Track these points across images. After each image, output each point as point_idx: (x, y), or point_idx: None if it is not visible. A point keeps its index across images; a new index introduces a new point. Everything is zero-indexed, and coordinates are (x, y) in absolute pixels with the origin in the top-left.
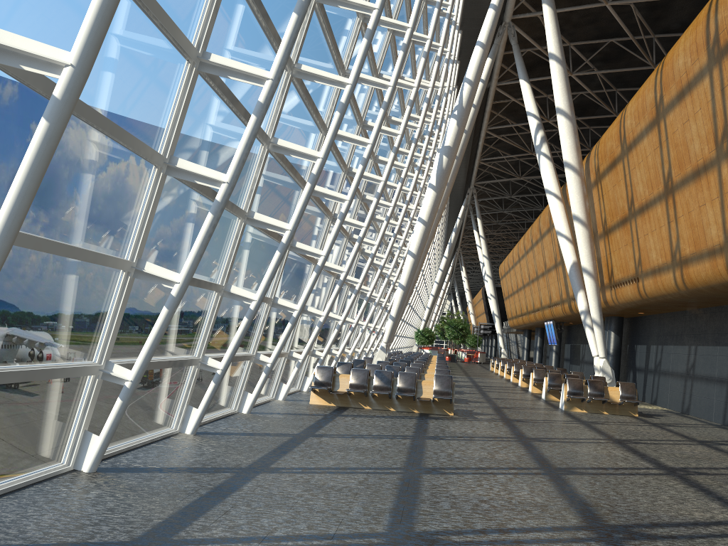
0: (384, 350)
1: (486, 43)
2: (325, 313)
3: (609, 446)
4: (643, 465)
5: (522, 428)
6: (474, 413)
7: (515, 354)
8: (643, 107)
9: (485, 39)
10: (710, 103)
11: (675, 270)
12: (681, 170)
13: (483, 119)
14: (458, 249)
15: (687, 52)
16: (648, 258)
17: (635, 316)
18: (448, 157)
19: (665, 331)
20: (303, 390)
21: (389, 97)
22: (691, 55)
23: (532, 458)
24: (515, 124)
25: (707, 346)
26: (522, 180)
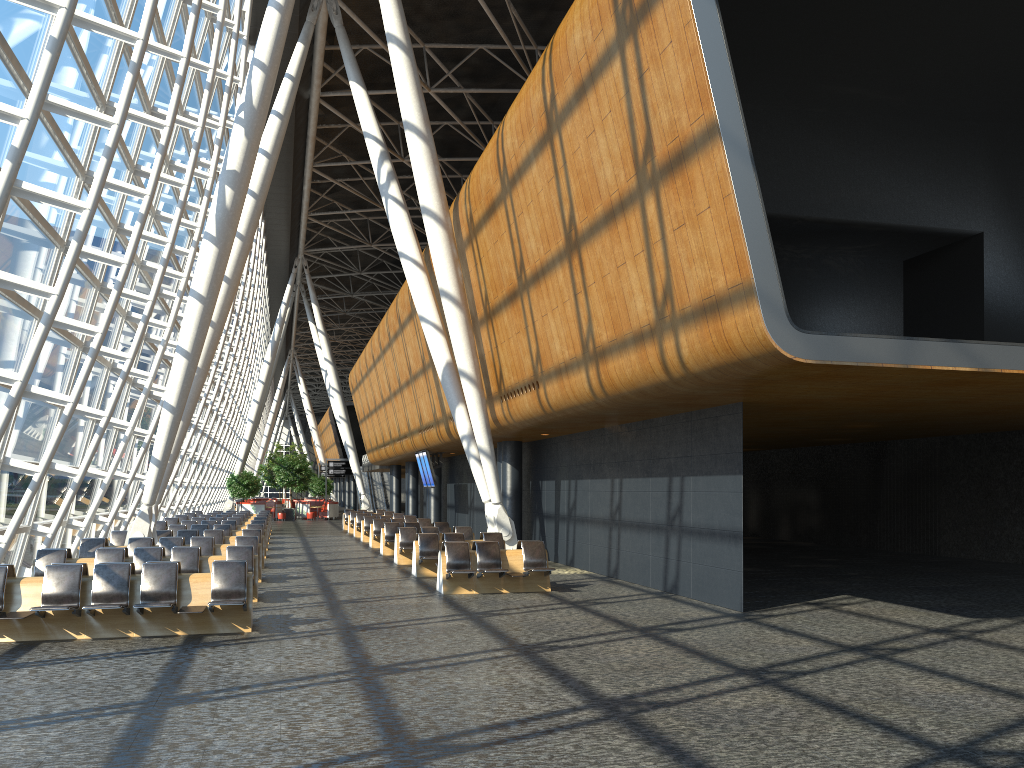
0: (147, 518)
1: (285, 3)
2: None
3: (511, 665)
4: (567, 702)
5: (370, 644)
6: (292, 621)
7: (382, 501)
8: (528, 116)
9: None
10: (624, 101)
11: (589, 367)
12: (588, 212)
13: (306, 150)
14: (292, 351)
15: (587, 20)
16: (550, 351)
17: (537, 439)
18: (234, 189)
19: (578, 459)
20: None
21: (63, 30)
22: (592, 26)
23: (373, 724)
24: (356, 162)
25: (635, 478)
26: (376, 250)
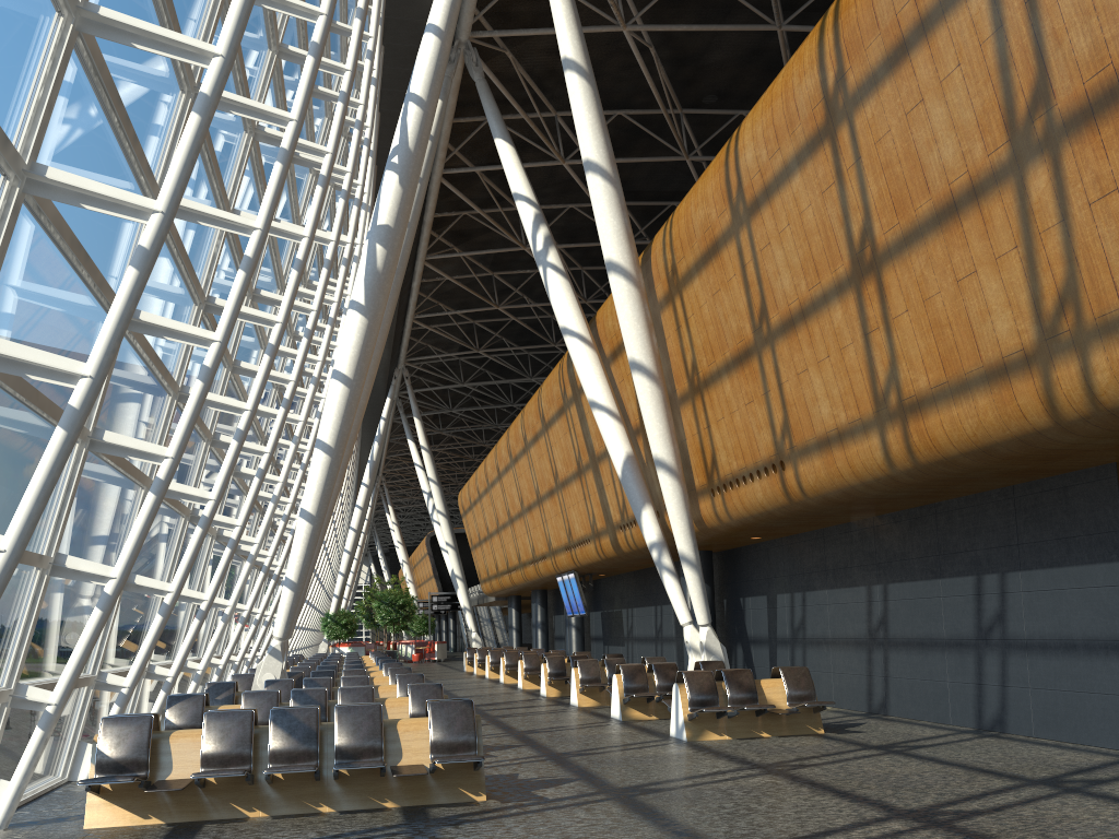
0: (279, 656)
1: (446, 28)
2: (119, 570)
3: None
4: None
5: (680, 815)
6: (527, 783)
7: (491, 639)
8: (788, 114)
9: (444, 21)
10: (991, 42)
11: (887, 429)
12: (901, 217)
13: (420, 239)
14: (380, 477)
15: None
16: (810, 418)
17: (736, 545)
18: (386, 247)
19: (806, 566)
20: (79, 779)
21: None
22: None
23: None
24: (473, 252)
25: (911, 582)
26: (478, 359)
